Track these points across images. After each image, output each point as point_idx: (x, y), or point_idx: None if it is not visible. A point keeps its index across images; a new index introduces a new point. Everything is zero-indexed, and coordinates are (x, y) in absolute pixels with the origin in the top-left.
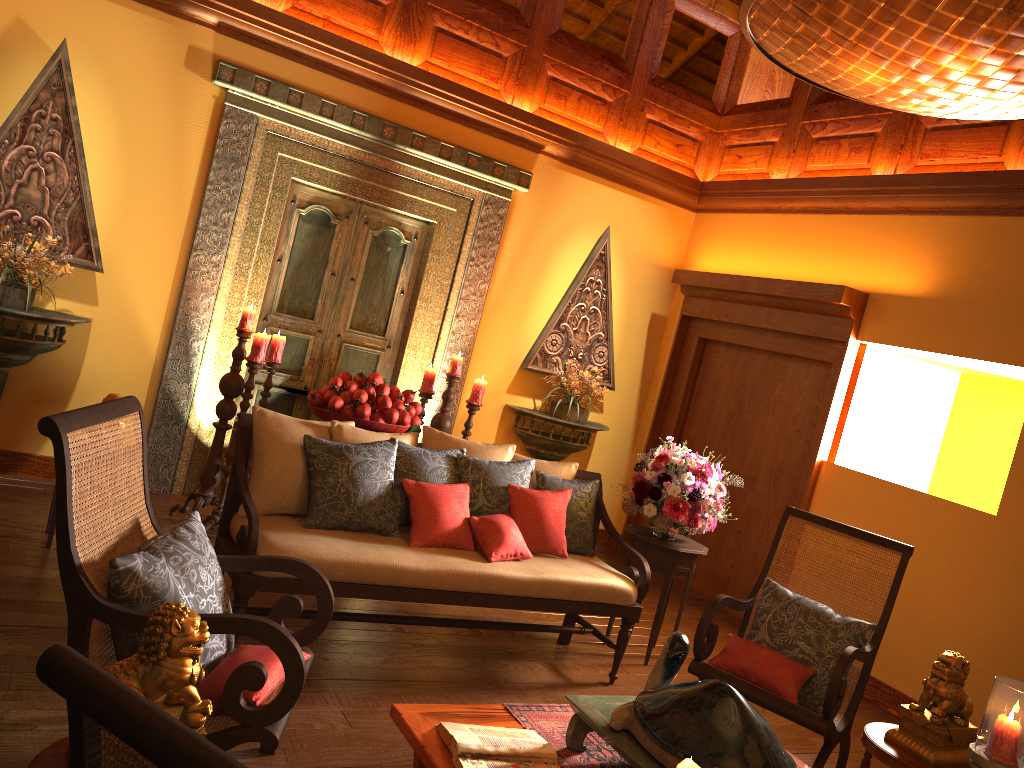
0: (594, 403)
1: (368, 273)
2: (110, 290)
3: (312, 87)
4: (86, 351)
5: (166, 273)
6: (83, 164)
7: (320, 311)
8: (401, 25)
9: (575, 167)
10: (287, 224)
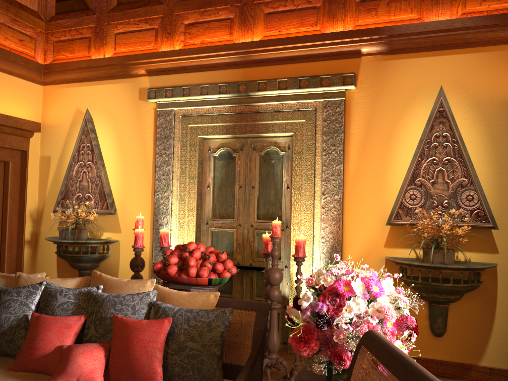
0: (460, 243)
1: (262, 181)
2: (125, 223)
3: (199, 82)
4: (119, 257)
5: (147, 208)
6: (100, 163)
7: (236, 212)
8: (240, 23)
9: (397, 53)
10: (208, 164)
